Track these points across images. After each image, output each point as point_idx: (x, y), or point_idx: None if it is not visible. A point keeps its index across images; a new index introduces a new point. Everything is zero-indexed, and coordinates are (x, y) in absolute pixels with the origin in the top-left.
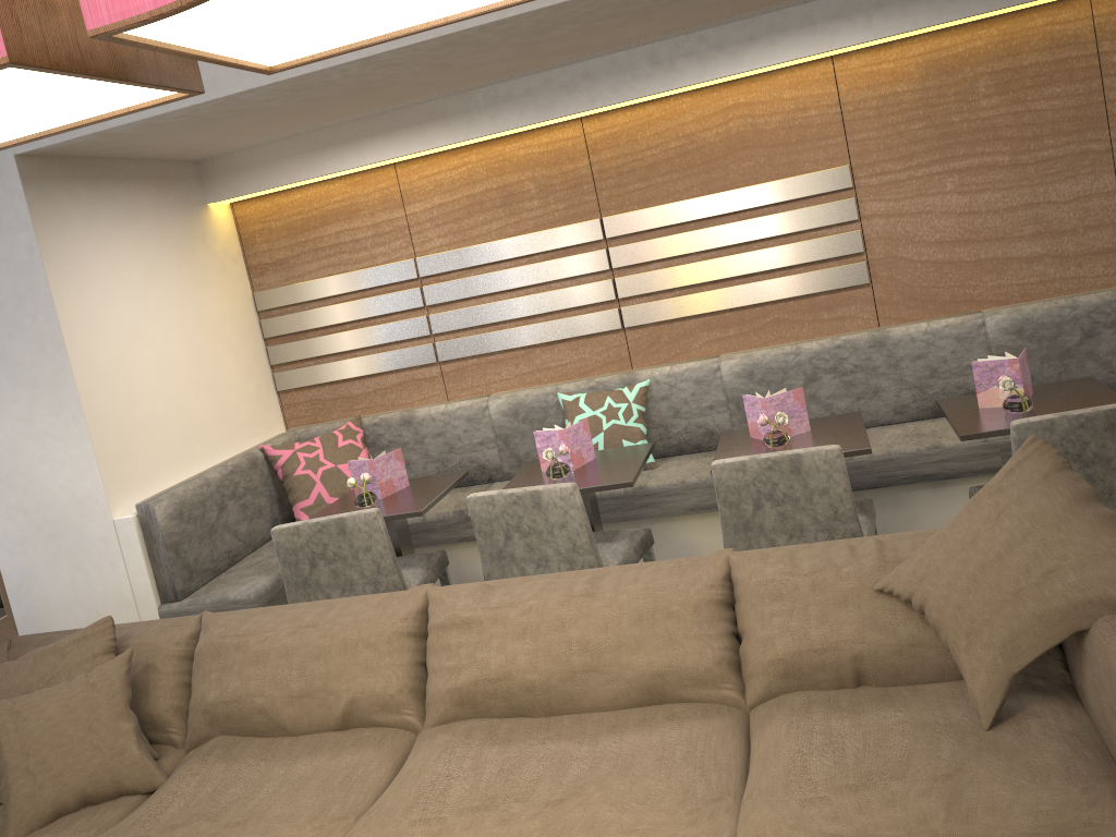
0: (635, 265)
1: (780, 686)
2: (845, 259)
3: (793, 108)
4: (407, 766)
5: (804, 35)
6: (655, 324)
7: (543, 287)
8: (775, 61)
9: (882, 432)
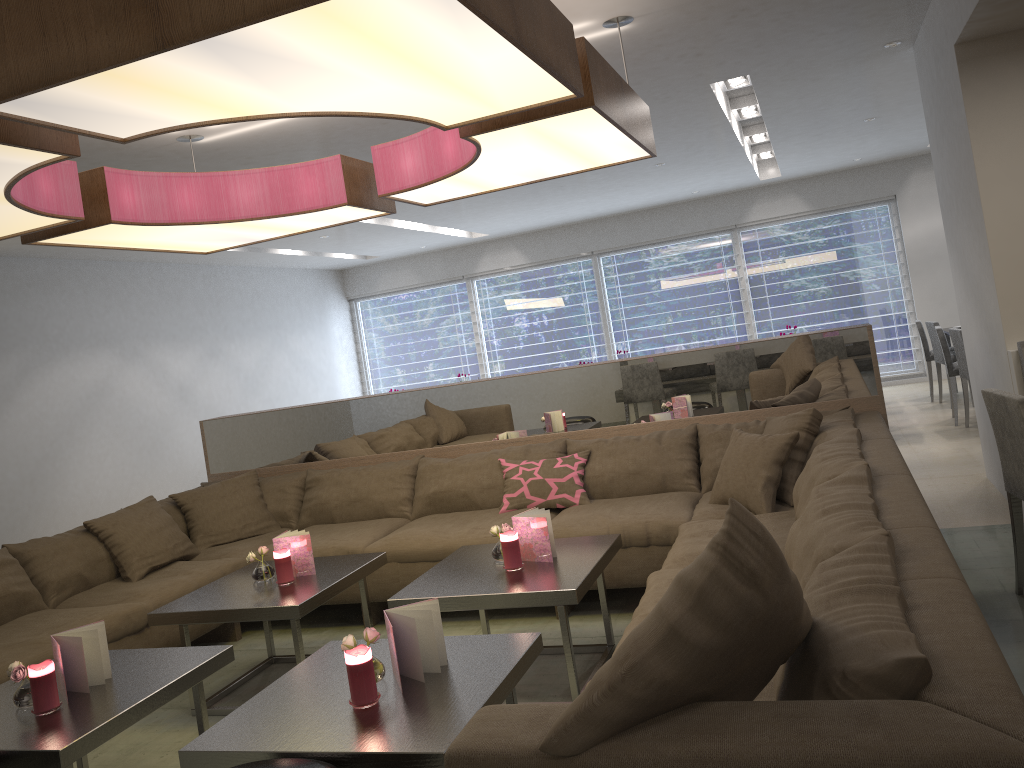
0: None
1: None
2: None
3: None
4: None
5: None
6: None
7: None
8: None
9: None
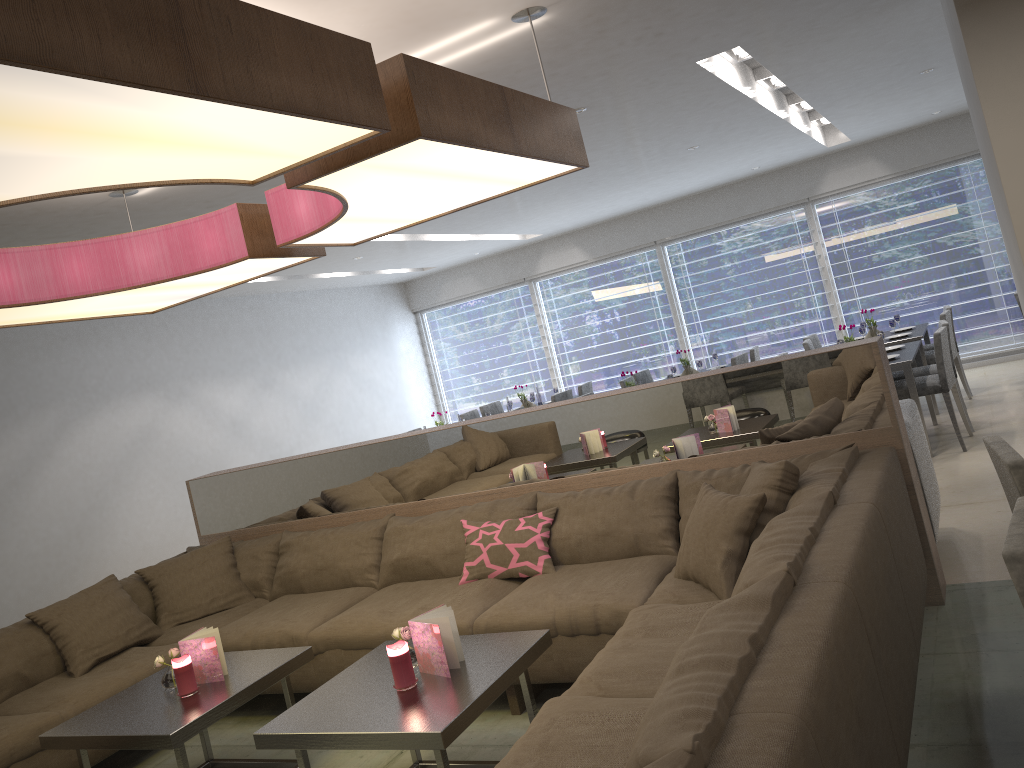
0: None
1: None
2: None
3: None
4: (651, 698)
5: None
6: None
7: None
8: None
9: None
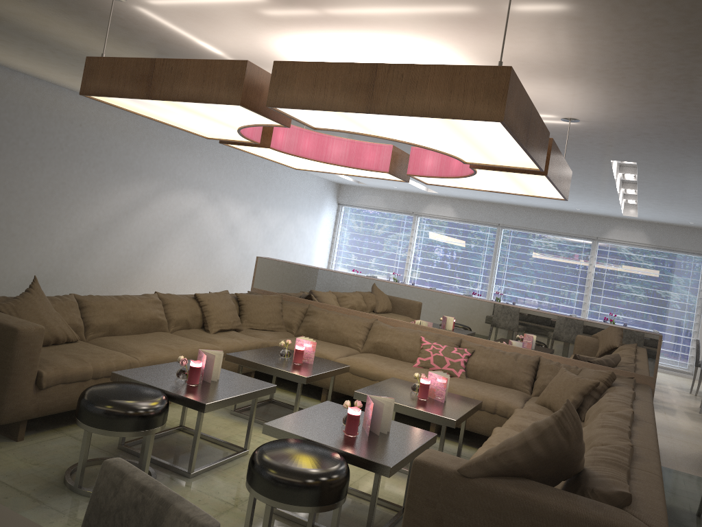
0: None
1: None
2: None
3: None
4: None
5: None
6: None
7: None
8: None
9: None
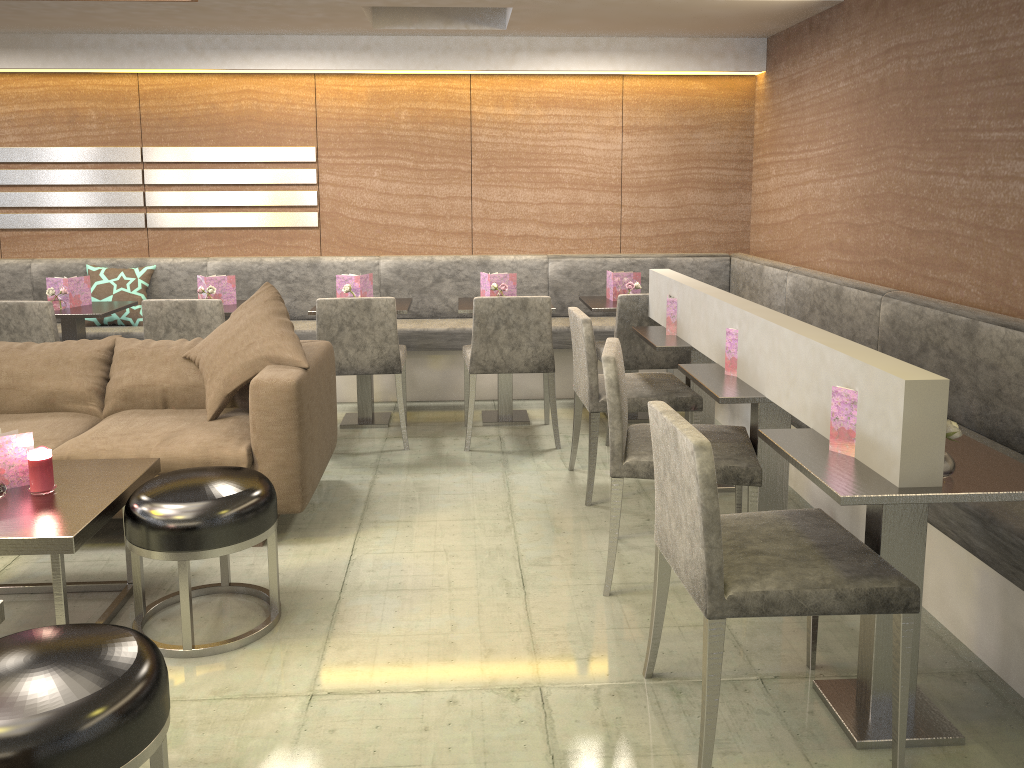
0: (162, 185)
1: (123, 405)
2: (305, 208)
3: (286, 101)
4: None
5: (293, 55)
6: (170, 229)
7: (91, 188)
8: (272, 67)
9: (304, 322)
